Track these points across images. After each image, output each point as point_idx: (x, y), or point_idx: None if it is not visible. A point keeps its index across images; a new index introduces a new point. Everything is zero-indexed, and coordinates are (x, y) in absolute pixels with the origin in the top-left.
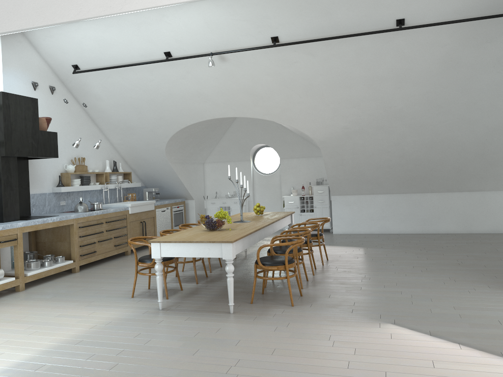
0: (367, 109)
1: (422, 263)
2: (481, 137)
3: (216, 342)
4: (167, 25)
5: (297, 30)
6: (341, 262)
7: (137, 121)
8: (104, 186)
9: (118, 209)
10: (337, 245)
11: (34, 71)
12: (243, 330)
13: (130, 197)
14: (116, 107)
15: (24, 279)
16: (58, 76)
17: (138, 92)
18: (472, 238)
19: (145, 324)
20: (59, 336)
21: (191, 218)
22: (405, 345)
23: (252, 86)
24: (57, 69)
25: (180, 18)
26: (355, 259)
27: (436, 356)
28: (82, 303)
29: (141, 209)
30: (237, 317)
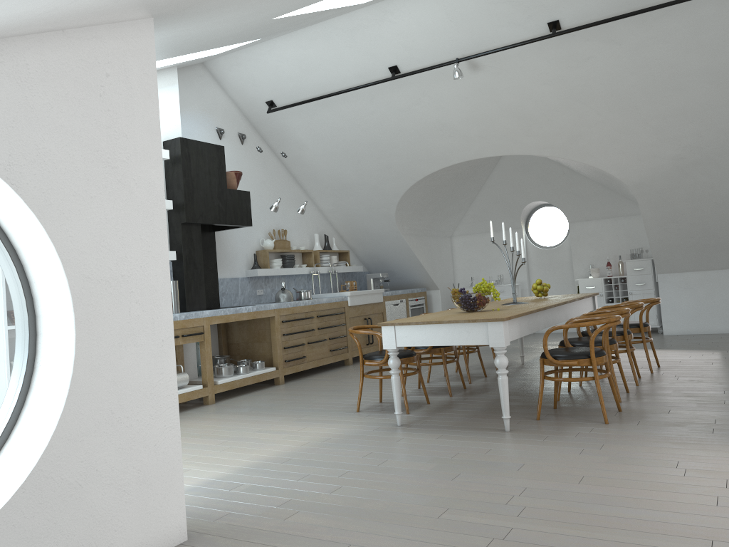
0: (714, 123)
1: None
2: None
3: (486, 465)
4: (392, 26)
5: (590, 5)
6: (683, 369)
7: (354, 176)
8: (313, 270)
9: (332, 299)
10: (673, 348)
11: (218, 114)
12: (529, 452)
13: (348, 286)
14: (325, 157)
15: (214, 388)
16: (248, 120)
17: (354, 132)
18: None
19: (377, 442)
20: (260, 454)
21: None
22: None
23: (520, 105)
24: (247, 110)
25: (409, 13)
26: (708, 366)
27: None
28: (289, 418)
29: (364, 300)
30: (517, 436)
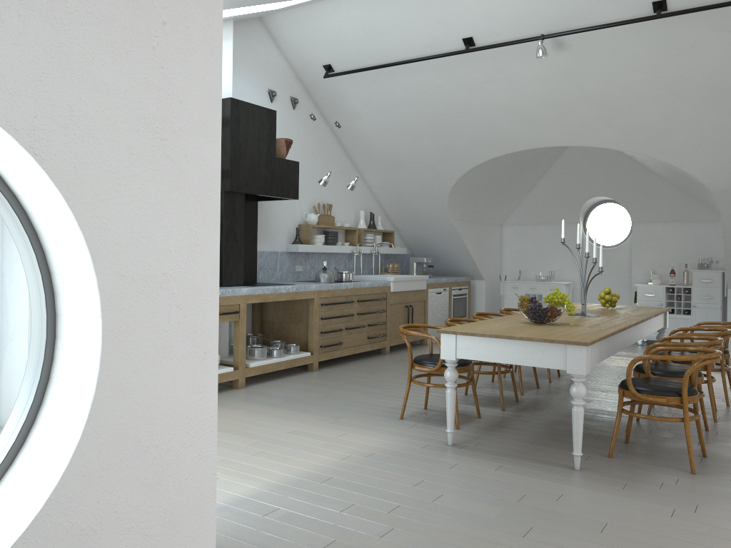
0: None
1: None
2: None
3: (561, 519)
4: None
5: None
6: None
7: (409, 153)
8: (355, 249)
9: (375, 283)
10: None
11: (271, 74)
12: (609, 505)
13: (390, 268)
14: (380, 130)
15: (245, 371)
16: (302, 84)
17: (415, 106)
18: None
19: (428, 466)
20: (296, 465)
21: (478, 308)
22: None
23: (605, 92)
24: (302, 72)
25: None
26: None
27: None
28: (326, 418)
29: (407, 286)
30: (589, 479)
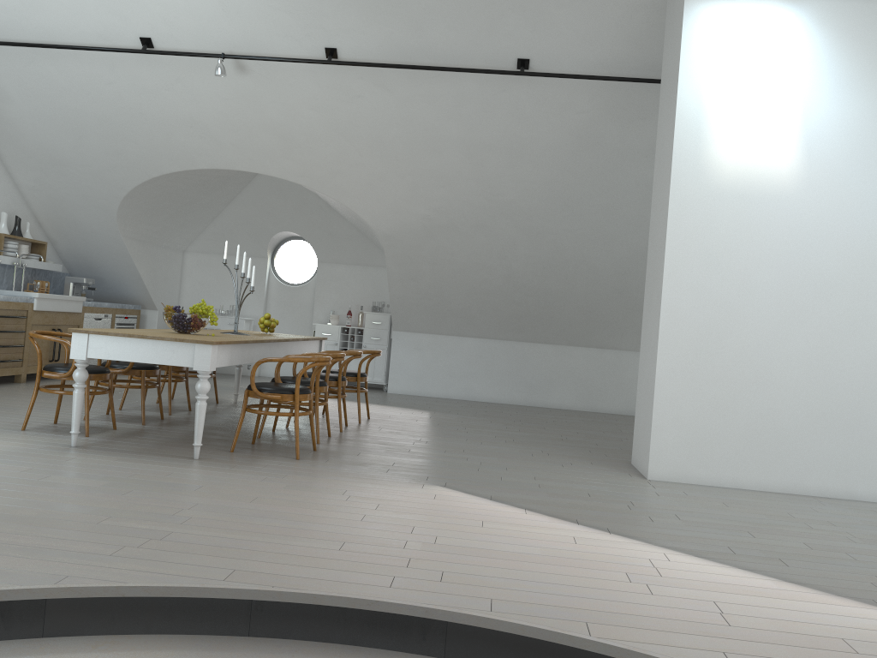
0: (462, 193)
1: (510, 434)
2: (621, 263)
3: (163, 485)
4: None
5: (369, 44)
6: (389, 422)
7: (72, 152)
8: None
9: (13, 297)
10: (390, 405)
11: None
12: (212, 477)
13: (38, 286)
14: (36, 120)
15: None
16: None
17: (82, 99)
18: (594, 416)
19: (42, 460)
20: None
21: None
22: (451, 506)
23: (285, 124)
24: None
25: None
26: (412, 422)
27: (490, 517)
28: None
29: (57, 306)
30: (204, 464)
